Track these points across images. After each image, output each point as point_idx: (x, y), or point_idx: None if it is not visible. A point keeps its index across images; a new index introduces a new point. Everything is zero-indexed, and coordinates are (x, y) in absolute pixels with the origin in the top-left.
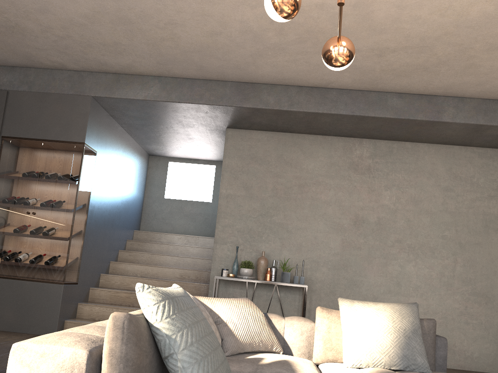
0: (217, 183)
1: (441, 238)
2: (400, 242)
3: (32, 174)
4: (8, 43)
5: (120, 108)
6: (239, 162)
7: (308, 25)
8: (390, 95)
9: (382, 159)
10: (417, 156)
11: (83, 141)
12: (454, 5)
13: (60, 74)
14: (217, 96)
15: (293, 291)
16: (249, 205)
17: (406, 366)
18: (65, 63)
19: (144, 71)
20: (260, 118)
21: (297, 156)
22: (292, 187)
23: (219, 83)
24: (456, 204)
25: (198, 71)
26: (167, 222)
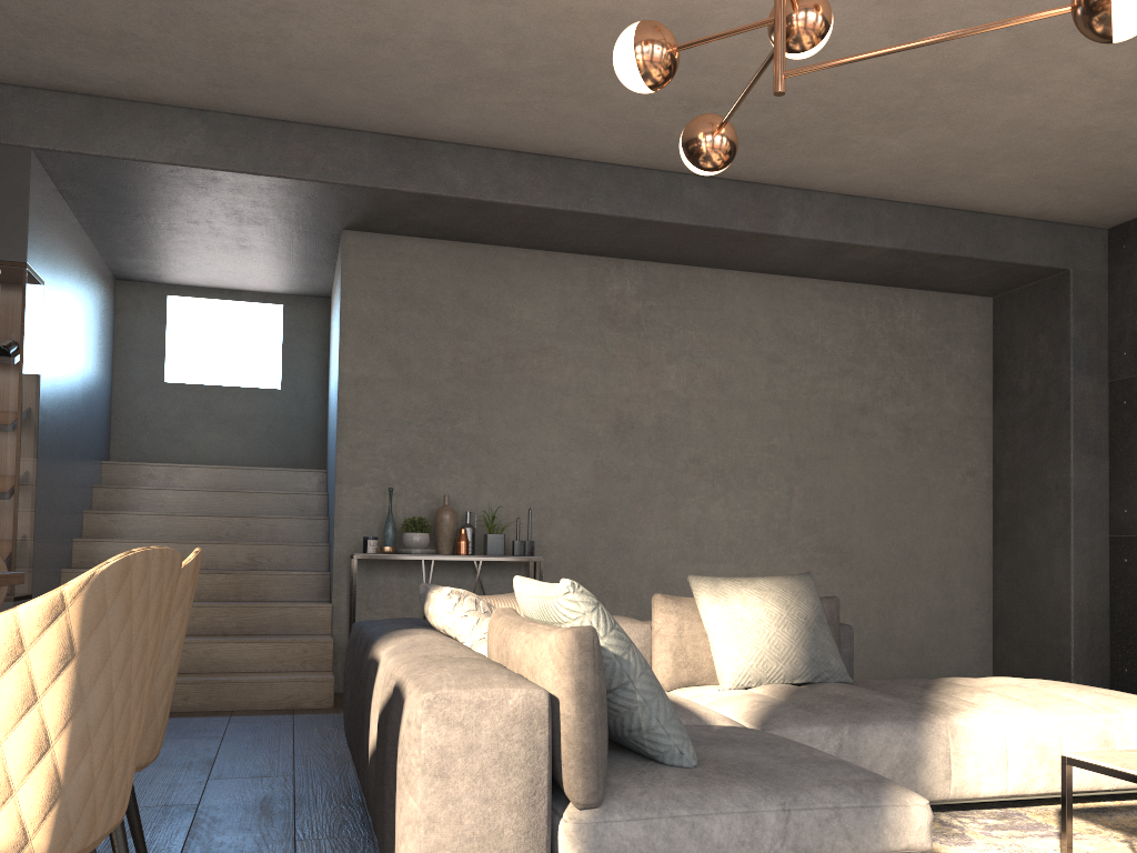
0: (291, 345)
1: (767, 451)
2: (699, 461)
3: None
4: None
5: (96, 178)
6: (377, 307)
7: (574, 45)
8: (687, 180)
9: (661, 301)
10: (723, 296)
11: (24, 259)
12: (841, 43)
13: None
14: (342, 164)
15: (507, 570)
16: (405, 400)
17: (817, 676)
18: None
19: (169, 96)
20: (429, 213)
21: (498, 294)
22: (492, 359)
23: (344, 134)
24: (790, 386)
25: (302, 106)
26: (176, 438)
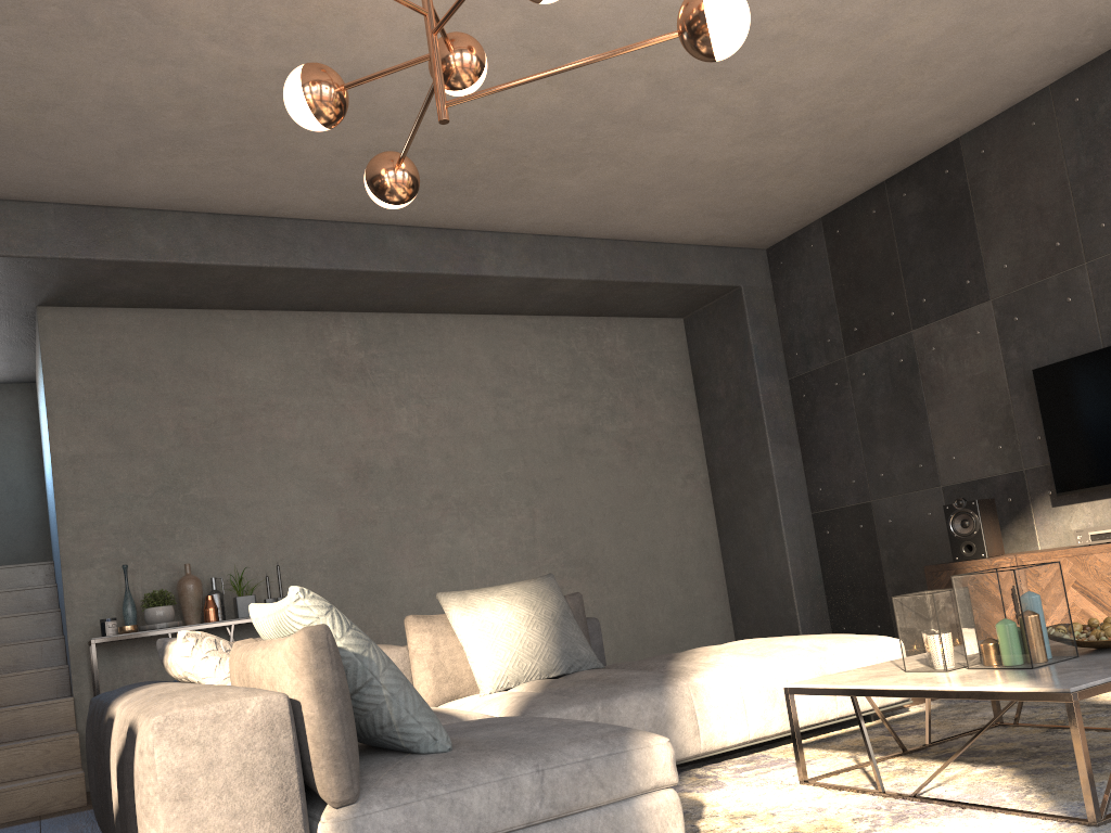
0: None
1: (505, 479)
2: (442, 497)
3: None
4: None
5: None
6: (87, 382)
7: (255, 104)
8: (389, 230)
9: (382, 349)
10: (442, 339)
11: None
12: (507, 92)
13: None
14: (26, 237)
15: None
16: (130, 473)
17: (570, 667)
18: None
19: None
20: (130, 281)
21: (216, 357)
22: (219, 421)
23: (24, 207)
24: (517, 416)
25: None
26: None
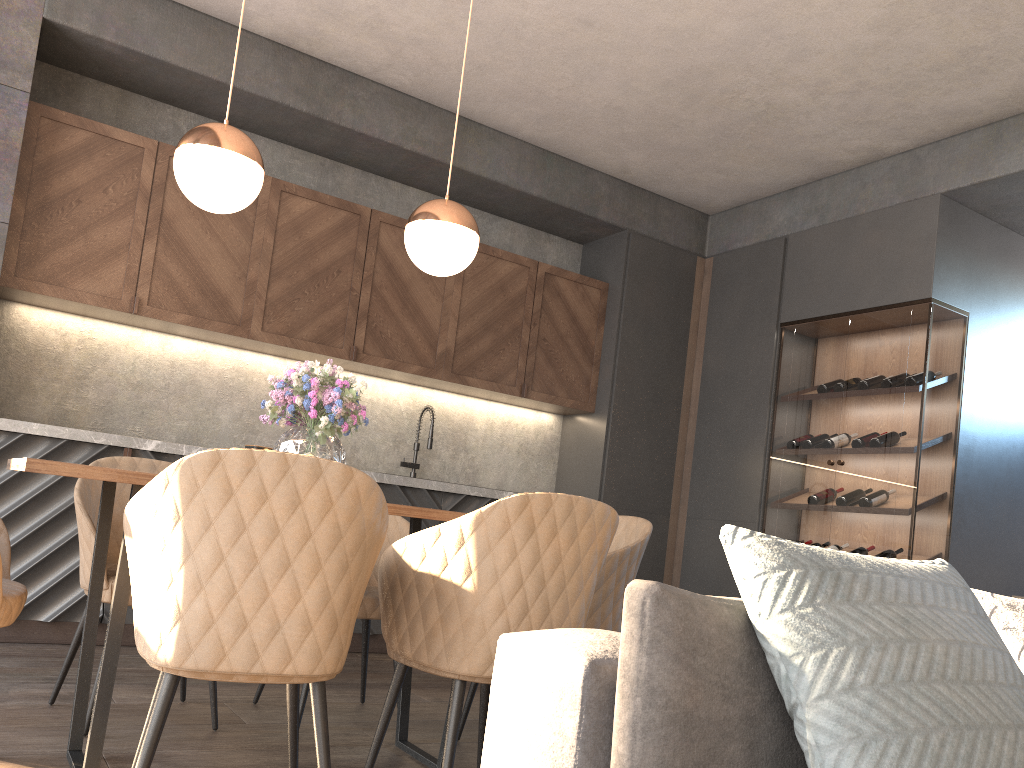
0: None
1: None
2: None
3: (834, 384)
4: (769, 148)
5: (1017, 200)
6: None
7: None
8: None
9: None
10: None
11: (928, 294)
12: None
13: (874, 171)
14: None
15: None
16: None
17: None
18: (878, 144)
19: None
20: None
21: None
22: None
23: None
24: None
25: None
26: None
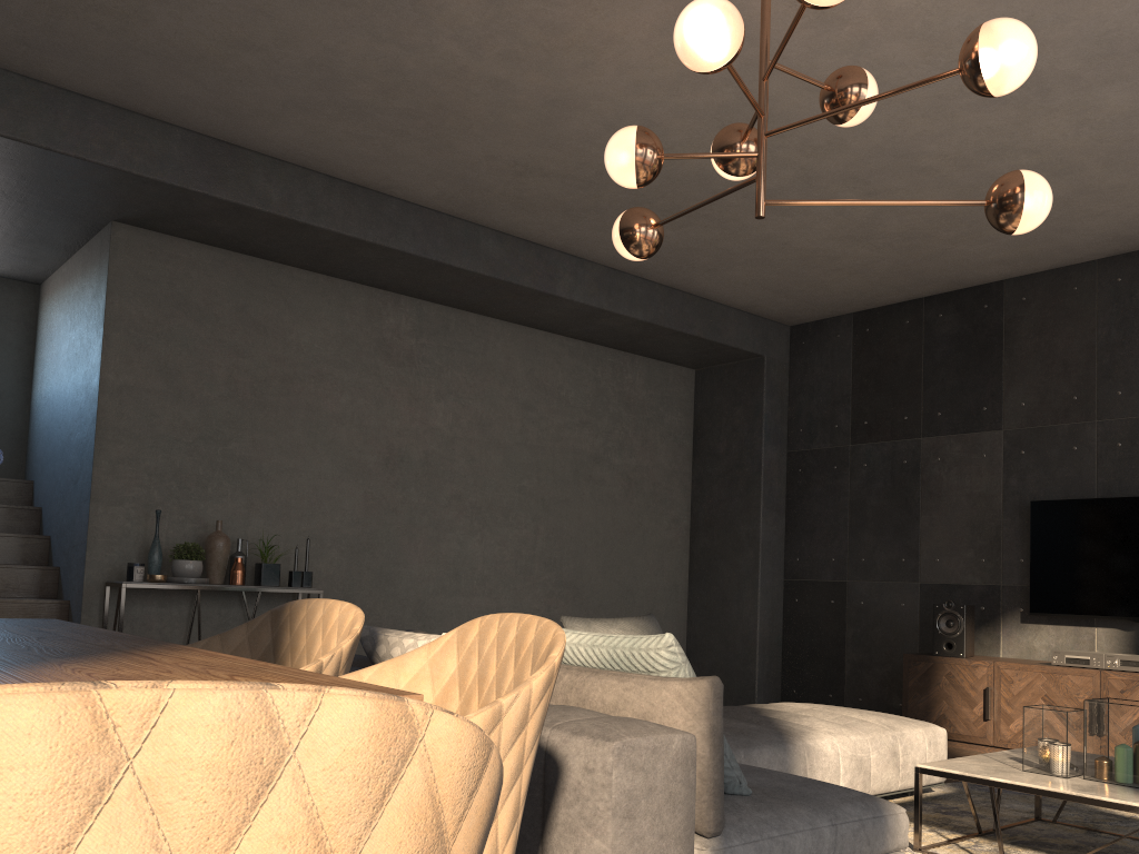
0: None
1: (518, 492)
2: (460, 498)
3: None
4: None
5: None
6: (148, 311)
7: (448, 98)
8: (484, 232)
9: (432, 340)
10: (487, 342)
11: None
12: (676, 149)
13: None
14: (150, 156)
15: (275, 601)
16: (175, 415)
17: None
18: None
19: None
20: (227, 222)
21: (278, 314)
22: (269, 380)
23: (153, 125)
24: (540, 433)
25: (118, 87)
26: None
